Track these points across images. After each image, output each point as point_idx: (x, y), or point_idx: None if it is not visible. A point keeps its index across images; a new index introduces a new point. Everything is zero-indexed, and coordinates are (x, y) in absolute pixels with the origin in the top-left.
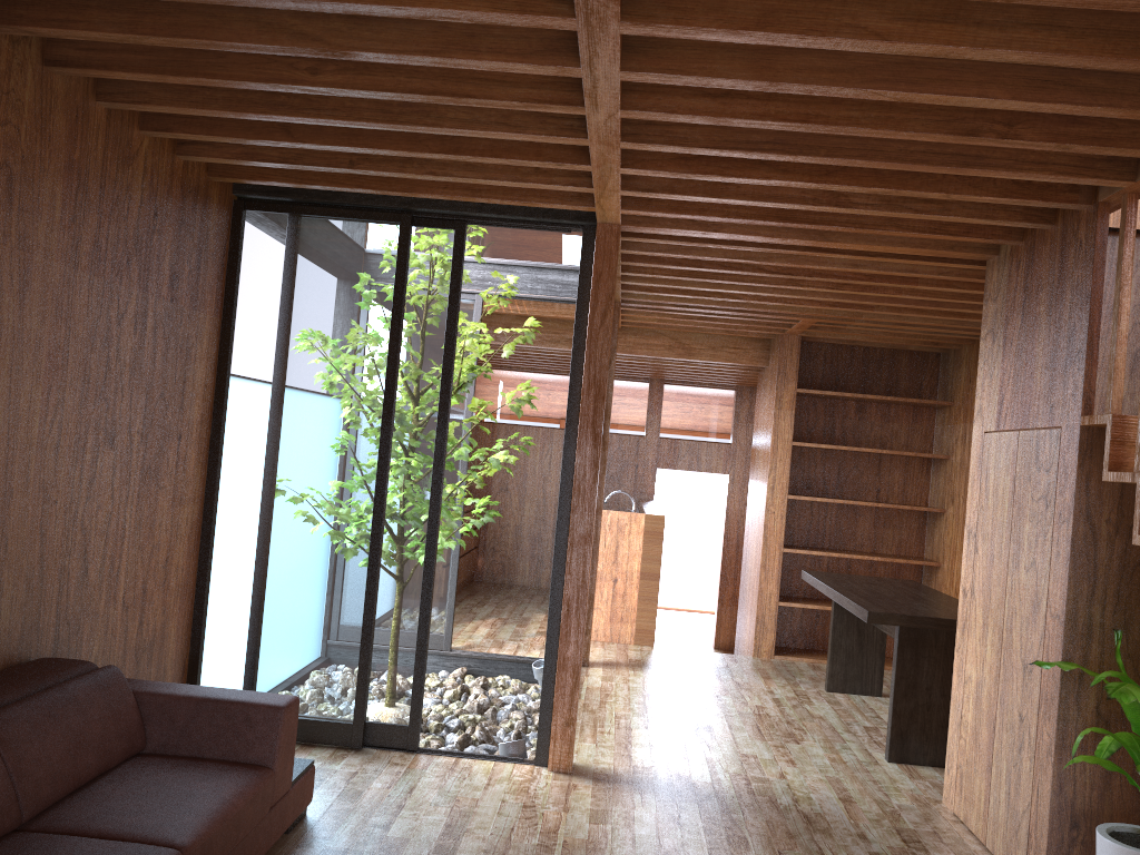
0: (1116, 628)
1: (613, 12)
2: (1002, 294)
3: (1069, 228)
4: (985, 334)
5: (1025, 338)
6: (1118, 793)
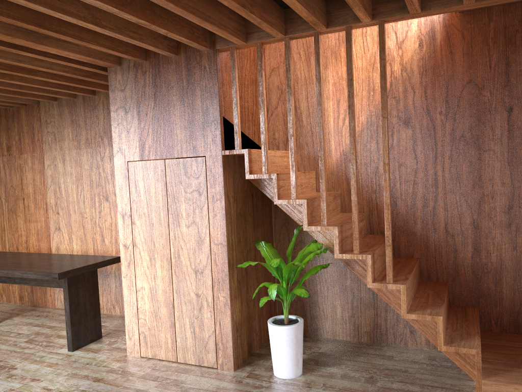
0: (238, 242)
1: None
2: (130, 88)
3: (192, 59)
4: (116, 109)
5: (161, 112)
6: (244, 309)
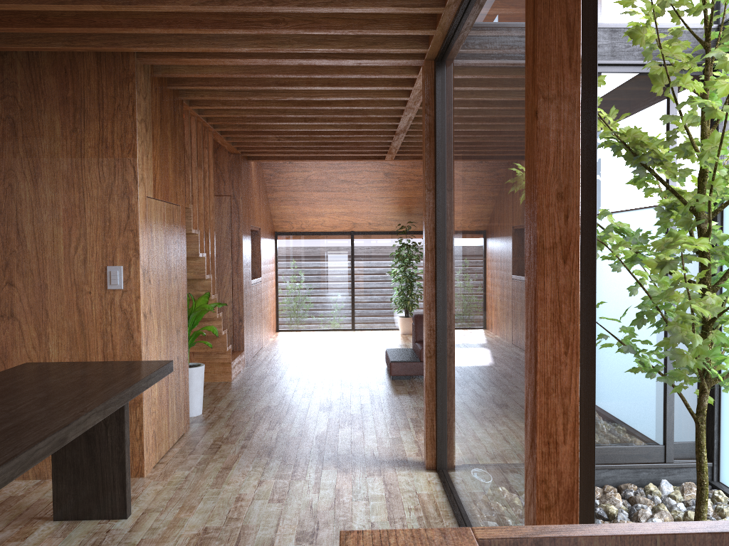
0: None
1: (397, 131)
2: (148, 100)
3: (175, 100)
4: (140, 120)
5: (163, 145)
6: None
